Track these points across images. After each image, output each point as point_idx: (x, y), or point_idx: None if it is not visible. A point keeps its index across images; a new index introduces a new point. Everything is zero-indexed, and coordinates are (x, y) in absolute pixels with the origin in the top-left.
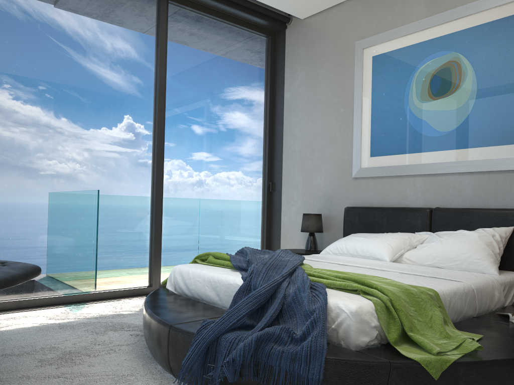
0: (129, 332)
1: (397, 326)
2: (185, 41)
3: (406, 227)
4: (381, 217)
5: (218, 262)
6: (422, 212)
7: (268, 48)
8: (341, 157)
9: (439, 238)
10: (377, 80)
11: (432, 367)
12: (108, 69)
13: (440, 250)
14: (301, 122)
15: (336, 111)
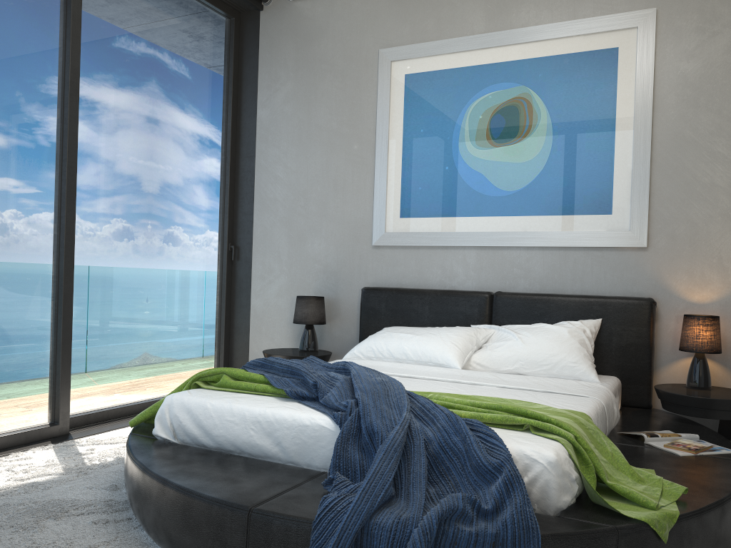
0: (85, 517)
1: (592, 473)
2: (109, 4)
3: (458, 318)
4: (420, 304)
5: (245, 386)
6: (480, 297)
7: (230, 35)
8: (354, 214)
9: (517, 335)
10: (412, 110)
11: (661, 527)
12: None
13: (523, 352)
14: (287, 158)
15: (346, 147)
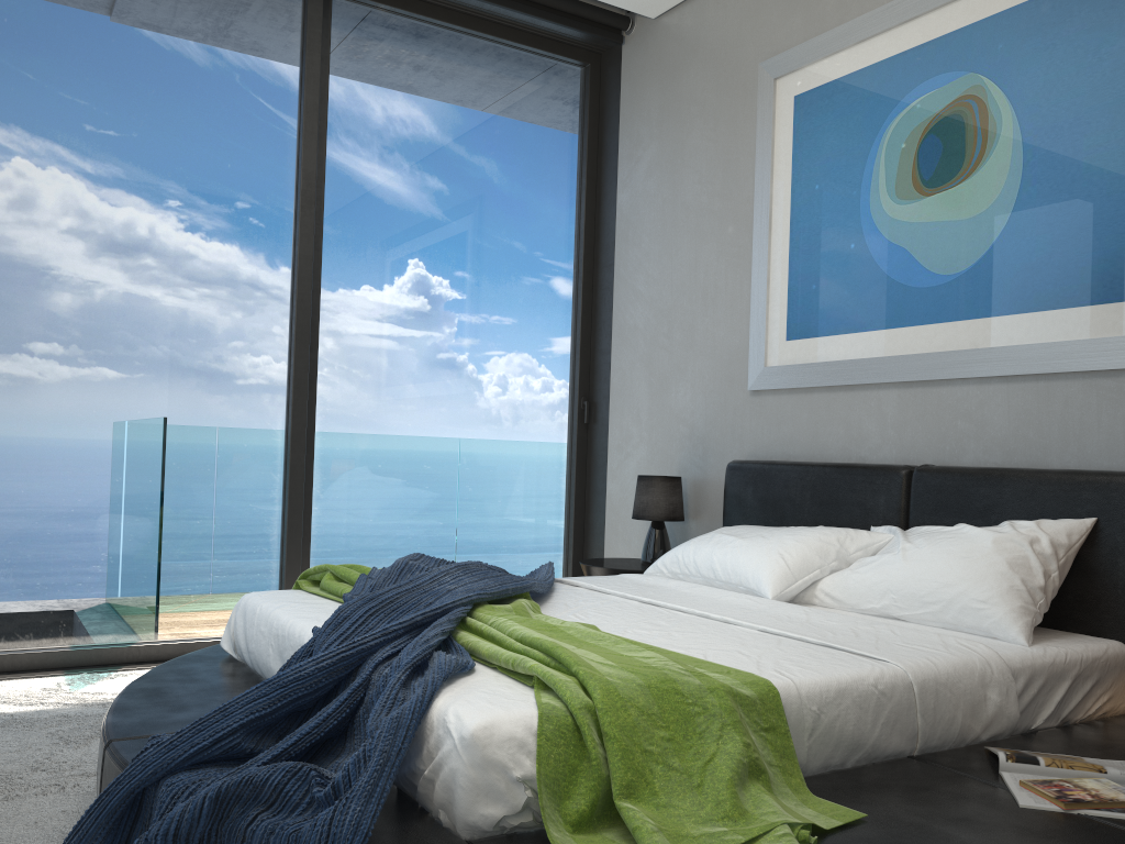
0: None
1: (592, 779)
2: (375, 82)
3: (853, 514)
4: (799, 488)
5: (334, 589)
6: (889, 476)
7: (584, 91)
8: (727, 341)
9: (903, 545)
10: (803, 155)
11: None
12: (181, 150)
13: (898, 576)
14: (648, 261)
15: (718, 232)
